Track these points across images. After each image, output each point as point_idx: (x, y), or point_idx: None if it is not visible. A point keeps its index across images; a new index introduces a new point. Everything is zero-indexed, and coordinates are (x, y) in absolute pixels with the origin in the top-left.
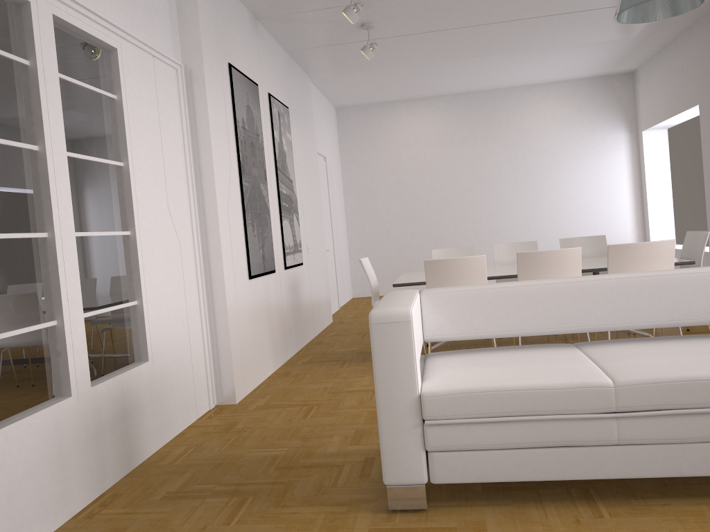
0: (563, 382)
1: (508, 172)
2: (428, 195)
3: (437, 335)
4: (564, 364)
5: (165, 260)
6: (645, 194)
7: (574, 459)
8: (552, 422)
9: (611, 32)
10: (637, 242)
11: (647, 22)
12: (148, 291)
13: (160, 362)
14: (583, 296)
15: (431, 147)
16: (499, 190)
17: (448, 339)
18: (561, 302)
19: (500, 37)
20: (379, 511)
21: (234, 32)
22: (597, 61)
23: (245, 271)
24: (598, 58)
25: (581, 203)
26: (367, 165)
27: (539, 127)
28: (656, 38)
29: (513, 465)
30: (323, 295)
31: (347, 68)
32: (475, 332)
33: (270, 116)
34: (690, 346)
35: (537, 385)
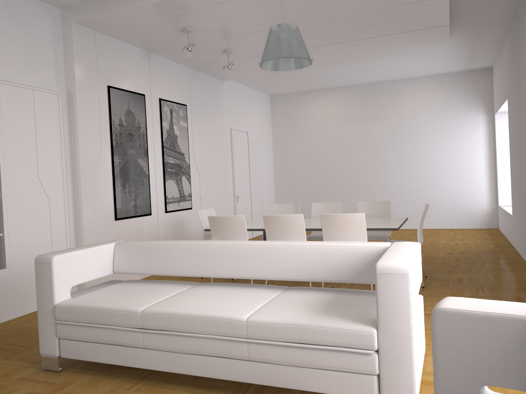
0: (119, 307)
1: (390, 144)
2: (331, 159)
3: (119, 270)
4: (149, 296)
5: (31, 209)
6: (496, 164)
7: (123, 353)
8: (112, 330)
9: (425, 46)
10: (490, 201)
11: (294, 69)
12: (10, 228)
13: (18, 269)
14: (195, 253)
15: (334, 124)
16: (383, 157)
17: (125, 273)
18: (183, 256)
19: (337, 53)
20: (41, 369)
21: (117, 65)
22: (449, 62)
23: (111, 215)
24: (447, 60)
25: (446, 169)
26: (290, 136)
27: (415, 110)
28: (484, 46)
29: (95, 352)
30: None
31: (243, 74)
32: (138, 270)
33: (160, 113)
34: (236, 293)
35: (106, 307)
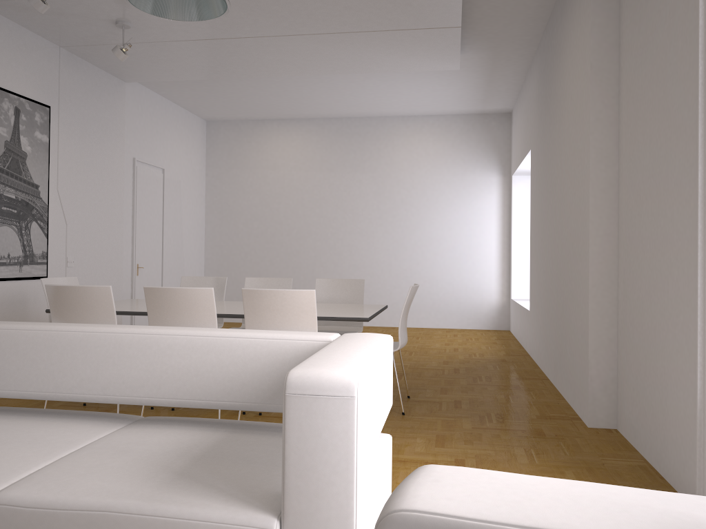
0: None
1: (374, 205)
2: (290, 221)
3: None
4: None
5: None
6: (511, 243)
7: None
8: None
9: (427, 61)
10: (501, 292)
11: (198, 20)
12: None
13: None
14: None
15: (299, 171)
16: (363, 223)
17: None
18: None
19: (300, 54)
20: None
21: None
22: (458, 96)
23: None
24: (456, 92)
25: (446, 245)
26: (232, 184)
27: (410, 161)
28: (504, 75)
29: None
30: None
31: (156, 74)
32: None
33: None
34: (19, 430)
35: None
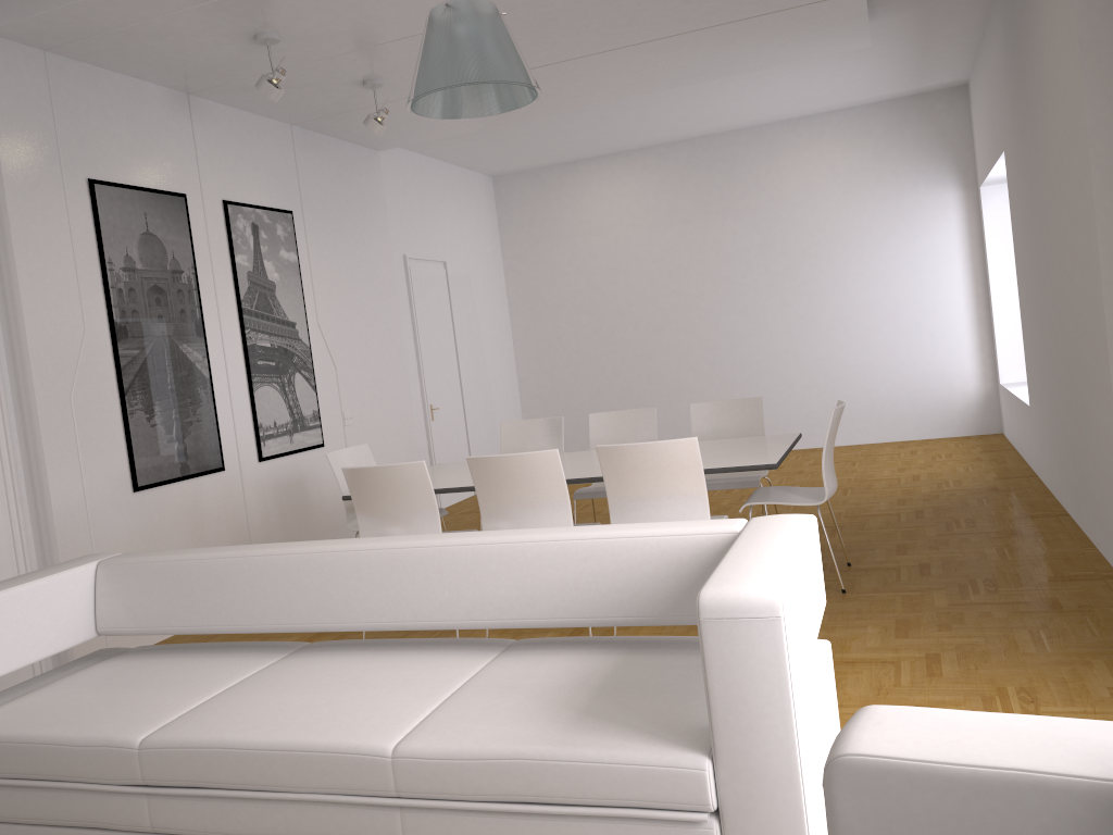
0: (87, 736)
1: (761, 266)
2: (635, 308)
3: (111, 627)
4: (171, 695)
5: None
6: (990, 295)
7: None
8: (76, 793)
9: (817, 44)
10: (982, 375)
11: (500, 113)
12: None
13: None
14: (286, 577)
15: (638, 231)
16: (747, 296)
17: (126, 634)
18: (259, 585)
19: (623, 72)
20: None
21: (111, 129)
22: (874, 77)
23: (124, 481)
24: (870, 73)
25: (883, 312)
26: (542, 264)
27: (808, 189)
28: (947, 36)
29: None
30: None
31: (419, 133)
32: (154, 625)
33: (227, 234)
34: (384, 669)
35: (55, 737)
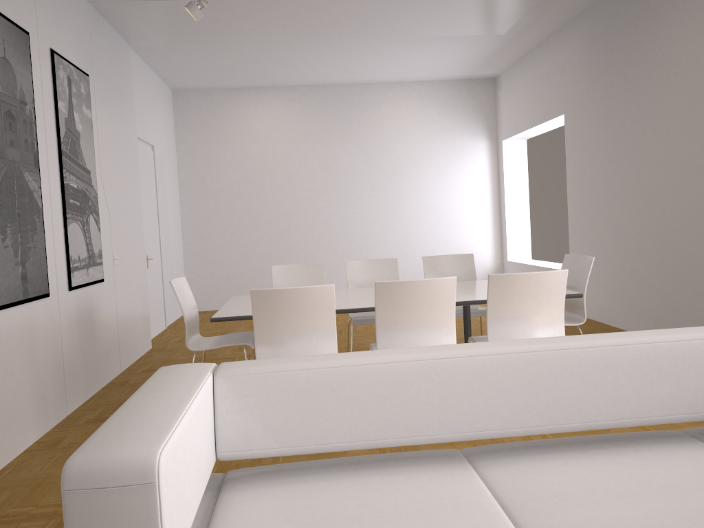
0: None
1: (366, 176)
2: (277, 197)
3: (240, 450)
4: (458, 526)
5: None
6: (504, 207)
7: None
8: None
9: (482, 25)
10: (494, 255)
11: None
12: None
13: None
14: (482, 380)
15: (282, 143)
16: (356, 195)
17: (261, 456)
18: (448, 390)
19: (361, 16)
20: None
21: None
22: (461, 61)
23: None
24: (462, 58)
25: (440, 213)
26: (208, 159)
27: (399, 129)
28: (523, 40)
29: None
30: (138, 317)
31: (177, 36)
32: (306, 443)
33: (53, 80)
34: (649, 469)
35: None
